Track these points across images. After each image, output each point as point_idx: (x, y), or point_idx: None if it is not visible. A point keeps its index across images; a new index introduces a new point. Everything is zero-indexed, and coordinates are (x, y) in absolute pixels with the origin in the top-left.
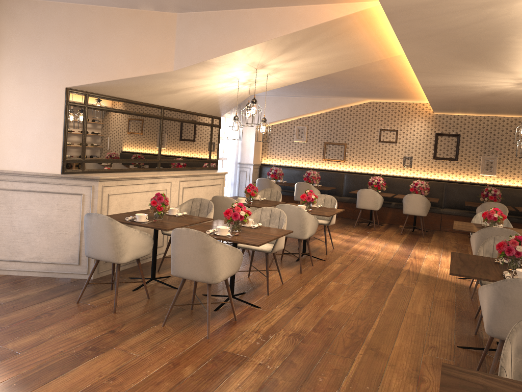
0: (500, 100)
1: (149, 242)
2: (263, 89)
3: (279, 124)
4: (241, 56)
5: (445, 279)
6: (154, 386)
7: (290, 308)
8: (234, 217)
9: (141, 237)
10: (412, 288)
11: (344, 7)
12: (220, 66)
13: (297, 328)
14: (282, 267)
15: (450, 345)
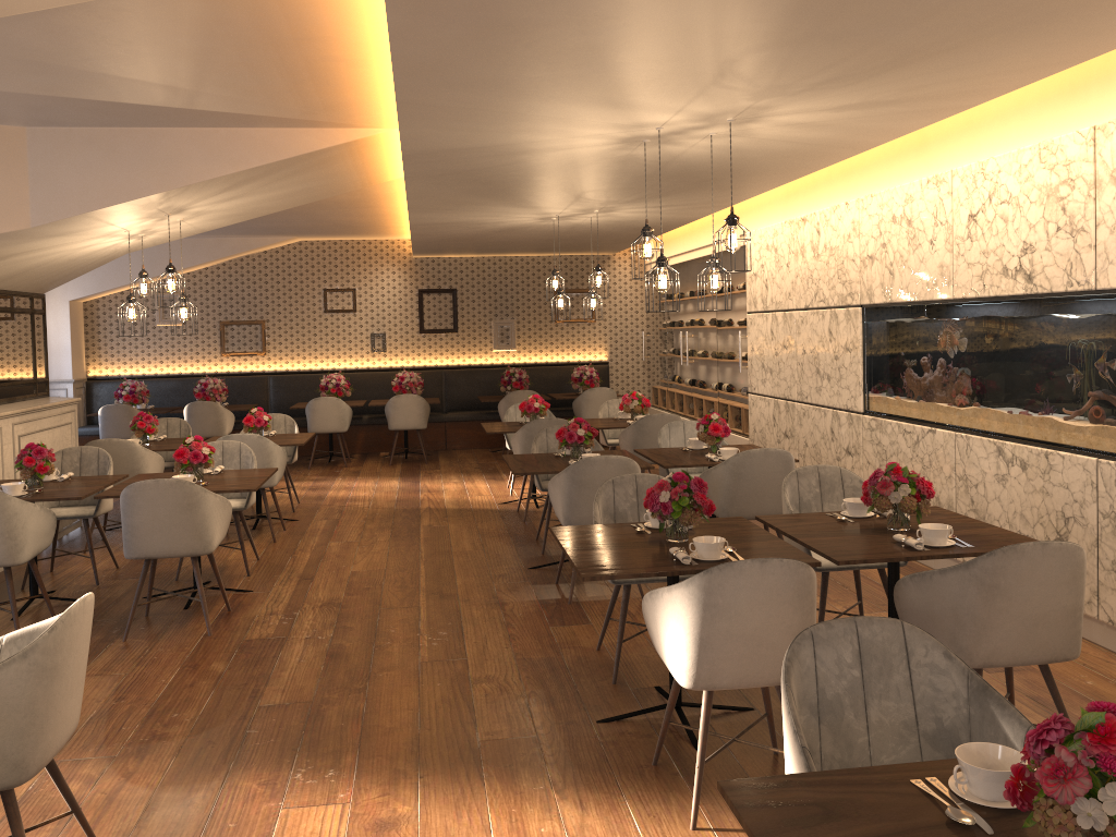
0: (515, 236)
1: (52, 524)
2: (156, 242)
3: (120, 294)
4: (158, 200)
5: (483, 508)
6: (189, 688)
7: (295, 581)
8: (194, 458)
9: (43, 515)
10: (446, 526)
11: (330, 134)
12: (114, 215)
13: (325, 597)
14: (237, 541)
15: (520, 569)
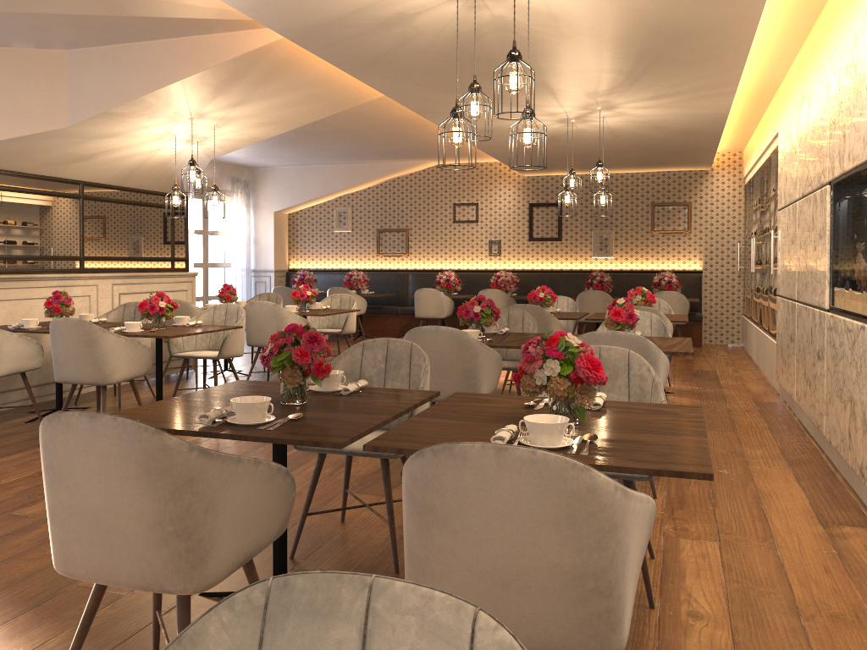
0: (574, 147)
1: (36, 351)
2: (225, 149)
3: (311, 208)
4: (156, 102)
5: None
6: (4, 489)
7: None
8: (150, 309)
9: (23, 343)
10: None
11: (266, 33)
12: (135, 118)
13: None
14: None
15: None
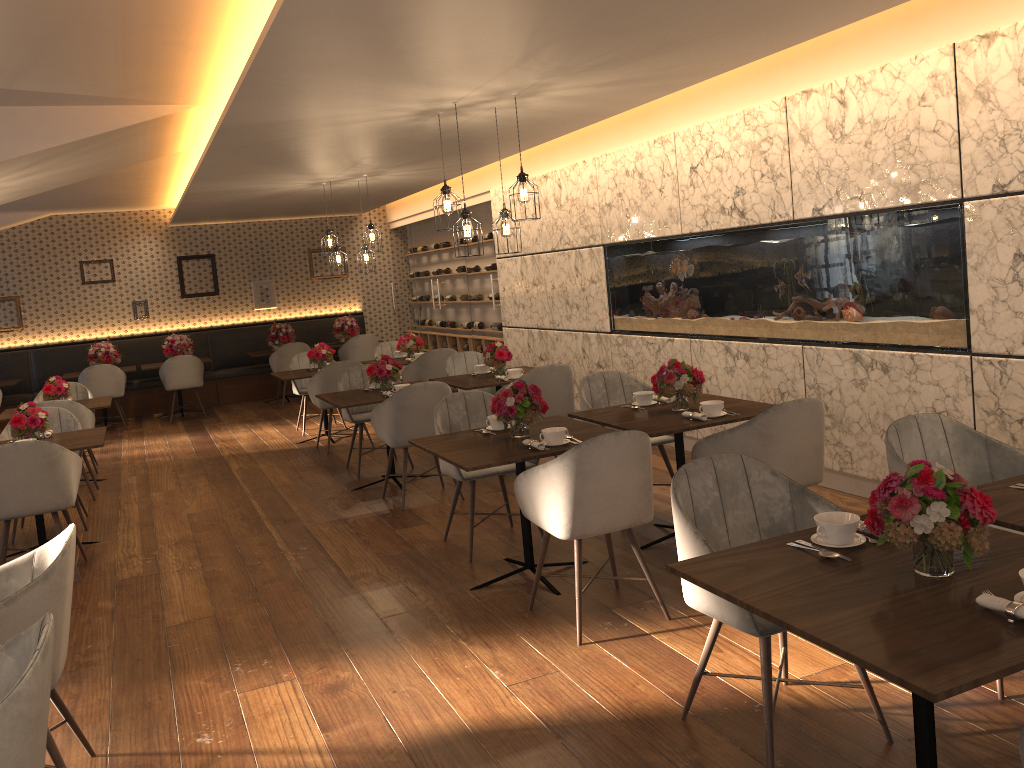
0: (279, 201)
1: None
2: None
3: None
4: None
5: (283, 449)
6: (88, 624)
7: (137, 528)
8: (32, 423)
9: None
10: (257, 467)
11: (139, 110)
12: None
13: (176, 537)
14: None
15: (345, 491)
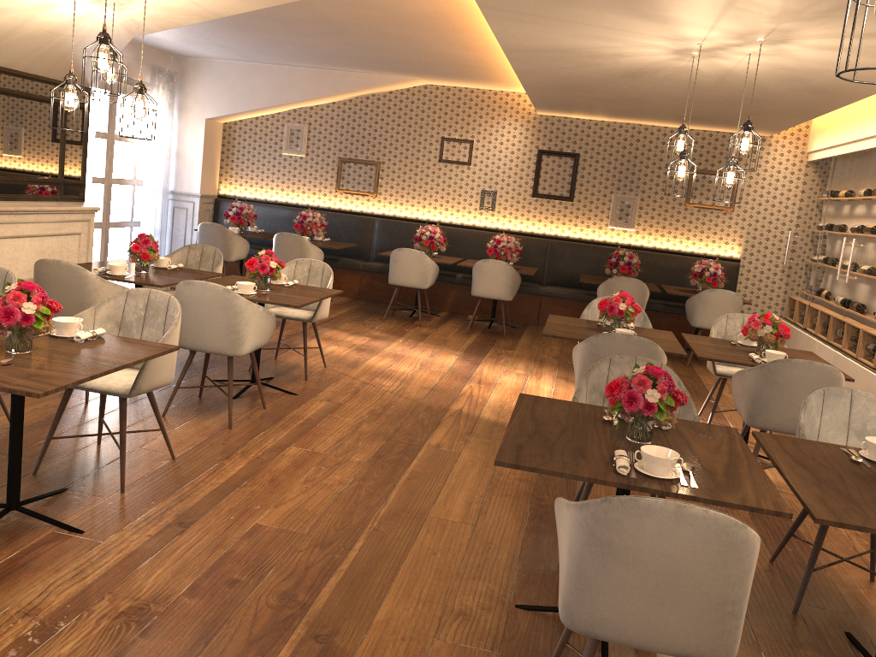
0: (646, 89)
1: None
2: (159, 23)
3: (254, 119)
4: None
5: None
6: None
7: (161, 526)
8: (4, 318)
9: None
10: (457, 453)
11: None
12: None
13: (151, 589)
14: (193, 415)
15: (503, 603)
